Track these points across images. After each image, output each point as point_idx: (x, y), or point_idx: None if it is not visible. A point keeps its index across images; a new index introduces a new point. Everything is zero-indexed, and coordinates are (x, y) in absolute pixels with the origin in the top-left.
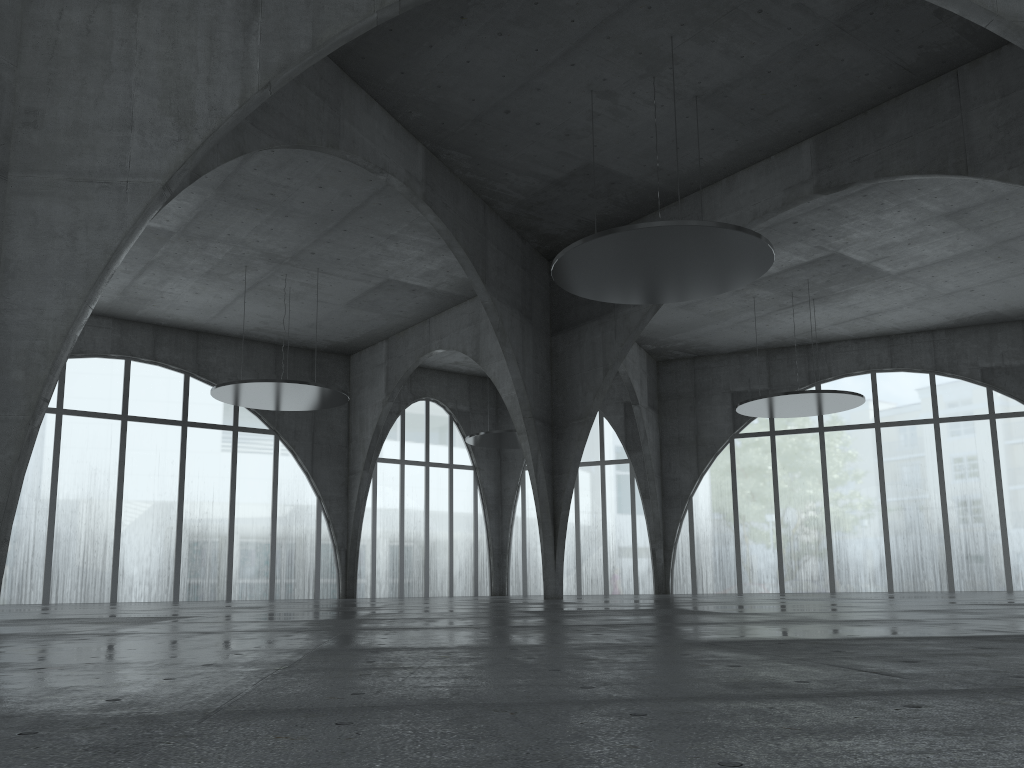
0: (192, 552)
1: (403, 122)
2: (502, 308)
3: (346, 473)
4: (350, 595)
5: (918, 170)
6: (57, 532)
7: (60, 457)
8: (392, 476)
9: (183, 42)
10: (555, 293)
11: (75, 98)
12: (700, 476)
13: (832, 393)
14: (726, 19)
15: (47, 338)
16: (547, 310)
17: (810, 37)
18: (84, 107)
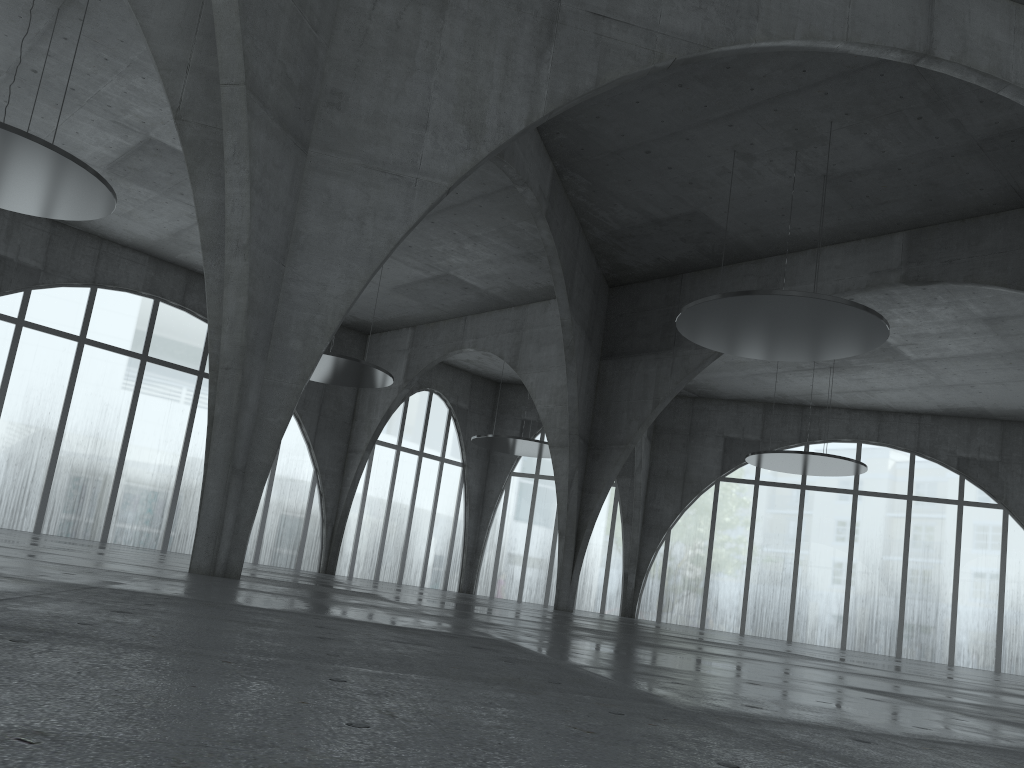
0: (187, 504)
1: (546, 140)
2: (576, 328)
3: (345, 450)
4: (330, 571)
5: (1007, 284)
6: (59, 462)
7: (75, 386)
8: (387, 460)
9: (482, 56)
10: (611, 319)
11: (378, 88)
12: (682, 511)
13: (843, 460)
14: (887, 118)
15: (327, 314)
16: (601, 334)
17: (950, 148)
18: (385, 99)
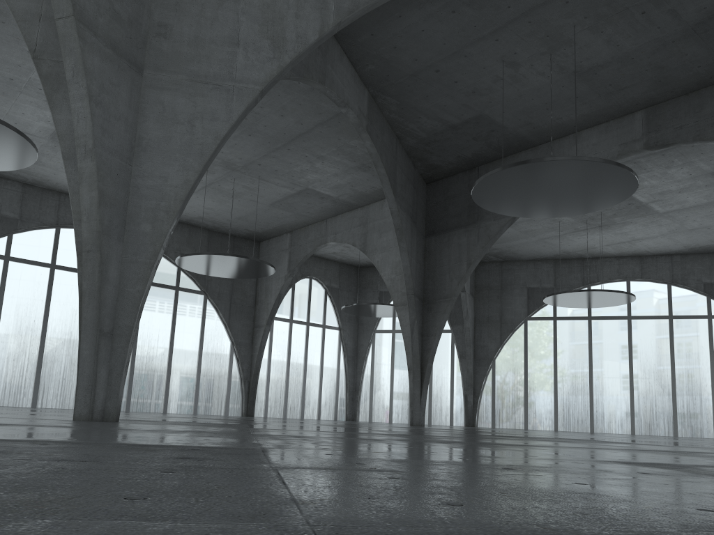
0: (141, 376)
1: (359, 72)
2: (402, 214)
3: (252, 326)
4: (250, 414)
5: None
6: (45, 355)
7: (51, 300)
8: (283, 331)
9: None
10: (430, 207)
11: (196, 18)
12: (502, 345)
13: (616, 292)
14: (617, 16)
15: (169, 200)
16: (424, 219)
17: (671, 35)
18: (203, 26)
